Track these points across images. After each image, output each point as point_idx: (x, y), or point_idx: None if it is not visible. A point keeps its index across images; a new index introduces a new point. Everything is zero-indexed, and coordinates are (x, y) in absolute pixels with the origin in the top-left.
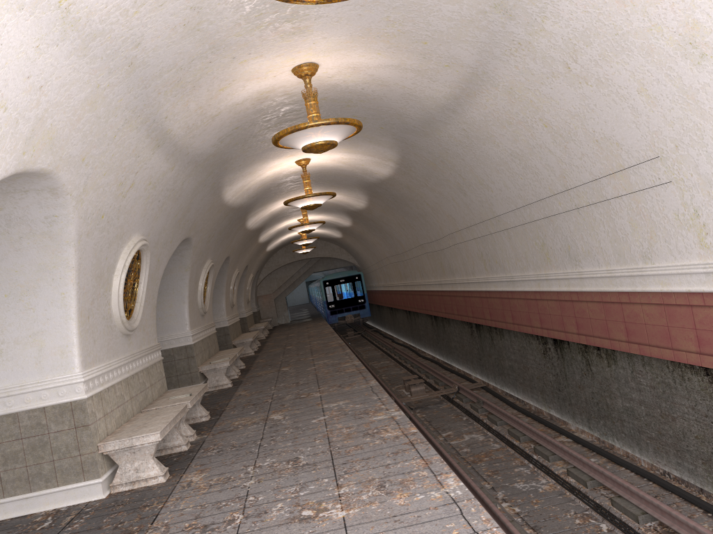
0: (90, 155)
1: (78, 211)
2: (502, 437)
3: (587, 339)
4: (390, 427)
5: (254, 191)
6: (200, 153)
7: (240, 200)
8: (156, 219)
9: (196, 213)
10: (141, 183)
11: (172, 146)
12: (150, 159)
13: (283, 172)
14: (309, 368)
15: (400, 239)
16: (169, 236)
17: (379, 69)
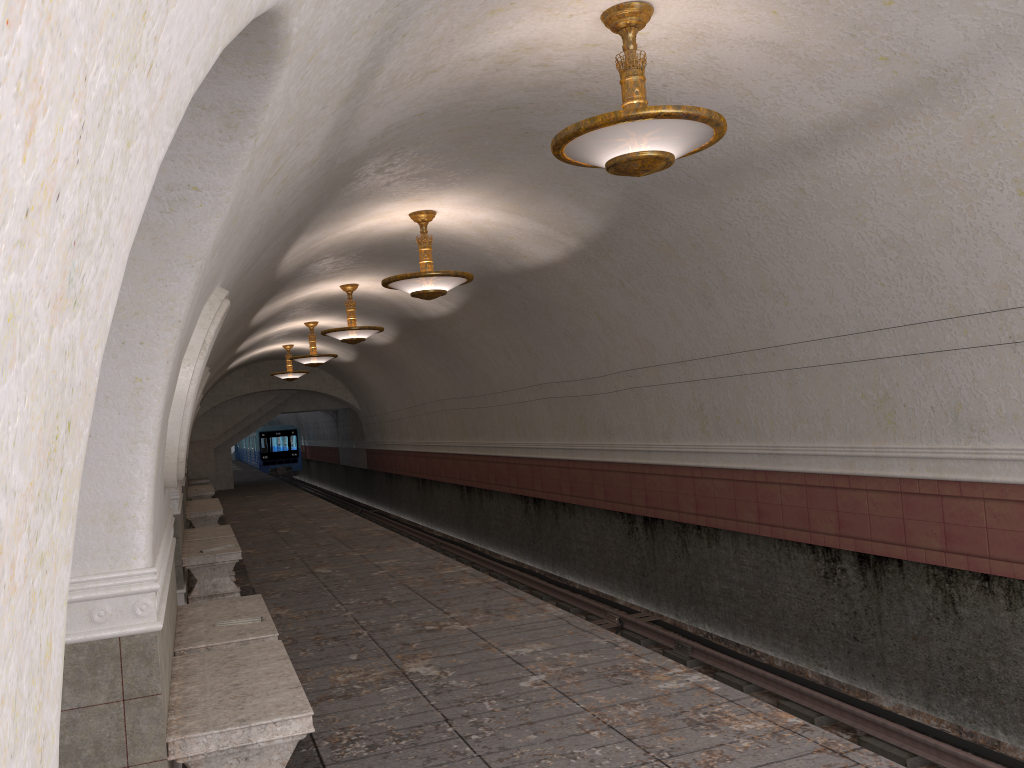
0: (318, 56)
1: (238, 187)
2: None
3: (970, 562)
4: (730, 710)
5: (314, 256)
6: (350, 148)
7: (289, 267)
8: (238, 262)
9: (253, 273)
10: (282, 174)
11: (351, 111)
12: (322, 124)
13: (375, 230)
14: (376, 573)
15: (491, 372)
16: None
17: (737, 48)
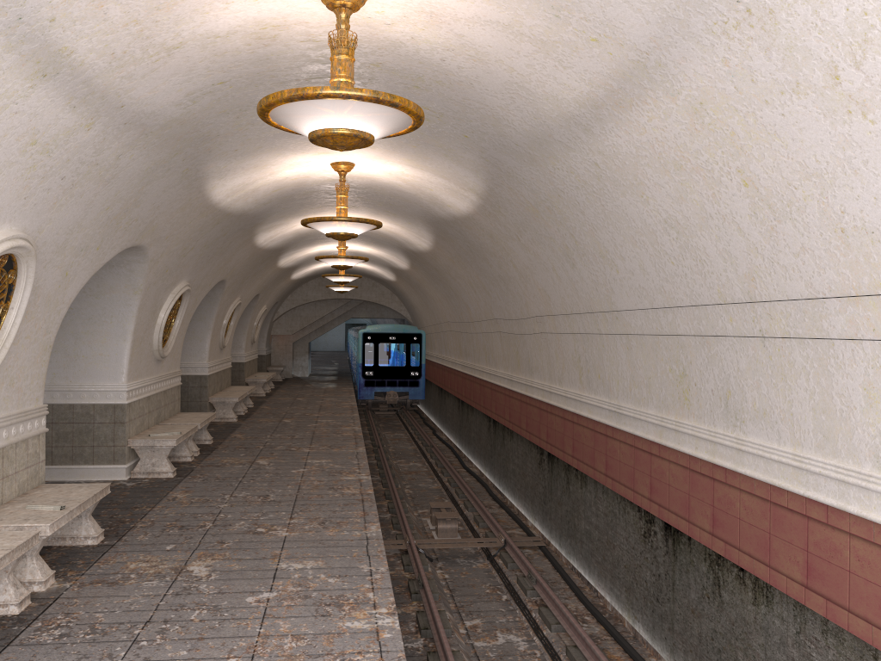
0: None
1: None
2: (555, 654)
3: (726, 549)
4: None
5: (266, 195)
6: (151, 112)
7: (242, 204)
8: (58, 207)
9: (155, 211)
10: (10, 139)
11: (80, 83)
12: (25, 97)
13: (313, 176)
14: (295, 471)
15: (469, 303)
16: (93, 238)
17: (474, 27)
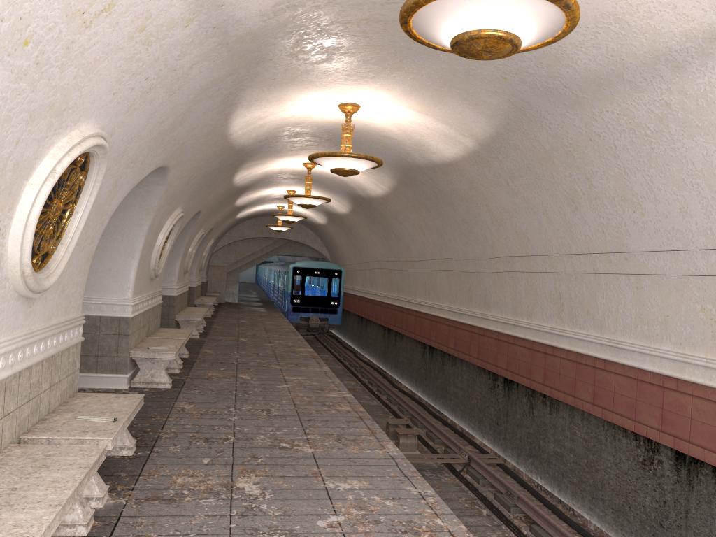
0: None
1: None
2: None
3: None
4: None
5: (266, 132)
6: (238, 19)
7: (245, 139)
8: (131, 111)
9: (189, 133)
10: (127, 18)
11: None
12: None
13: (314, 117)
14: (280, 386)
15: (411, 245)
16: (142, 151)
17: None
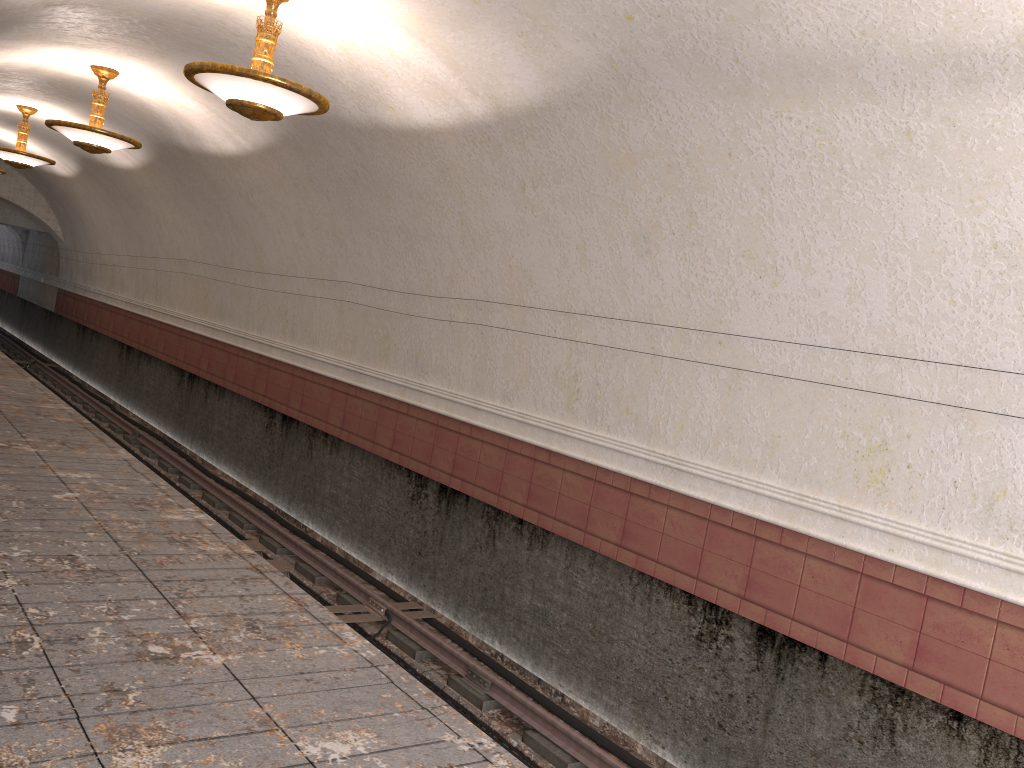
0: None
1: None
2: None
3: (946, 693)
4: None
5: None
6: None
7: None
8: None
9: None
10: None
11: None
12: None
13: None
14: (60, 496)
15: (268, 246)
16: None
17: None
